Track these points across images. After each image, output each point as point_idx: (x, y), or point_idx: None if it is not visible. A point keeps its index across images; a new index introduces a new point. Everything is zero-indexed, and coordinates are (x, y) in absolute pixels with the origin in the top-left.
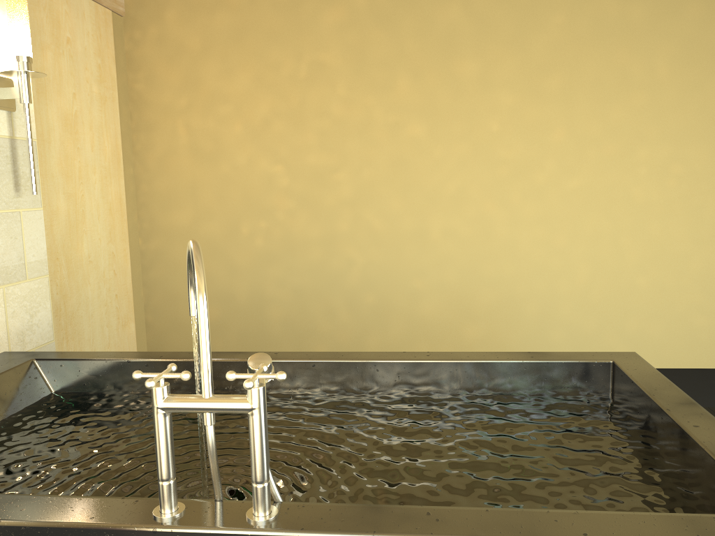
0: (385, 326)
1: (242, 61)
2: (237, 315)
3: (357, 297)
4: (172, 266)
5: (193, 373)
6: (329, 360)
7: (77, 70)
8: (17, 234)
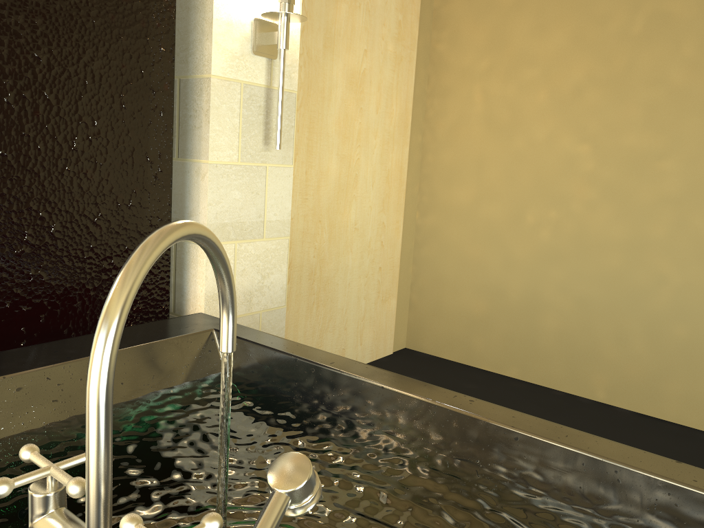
0: (696, 372)
1: (560, 14)
2: (504, 314)
3: (662, 326)
4: (444, 247)
5: (360, 396)
6: (541, 438)
7: (372, 25)
8: (259, 190)
